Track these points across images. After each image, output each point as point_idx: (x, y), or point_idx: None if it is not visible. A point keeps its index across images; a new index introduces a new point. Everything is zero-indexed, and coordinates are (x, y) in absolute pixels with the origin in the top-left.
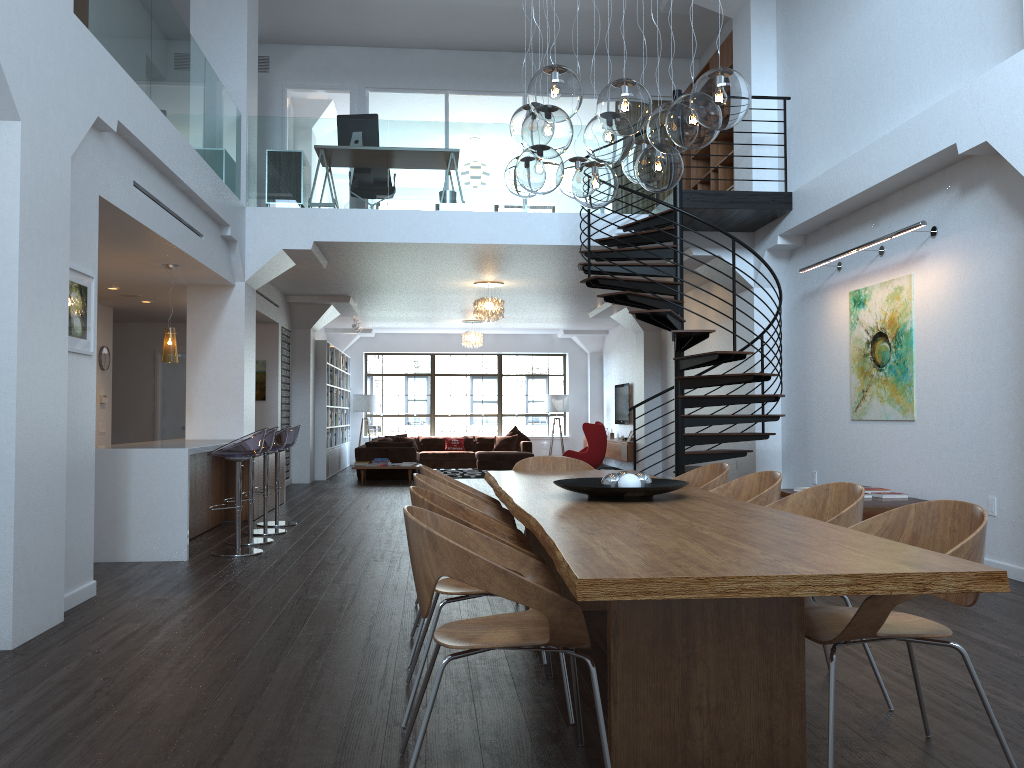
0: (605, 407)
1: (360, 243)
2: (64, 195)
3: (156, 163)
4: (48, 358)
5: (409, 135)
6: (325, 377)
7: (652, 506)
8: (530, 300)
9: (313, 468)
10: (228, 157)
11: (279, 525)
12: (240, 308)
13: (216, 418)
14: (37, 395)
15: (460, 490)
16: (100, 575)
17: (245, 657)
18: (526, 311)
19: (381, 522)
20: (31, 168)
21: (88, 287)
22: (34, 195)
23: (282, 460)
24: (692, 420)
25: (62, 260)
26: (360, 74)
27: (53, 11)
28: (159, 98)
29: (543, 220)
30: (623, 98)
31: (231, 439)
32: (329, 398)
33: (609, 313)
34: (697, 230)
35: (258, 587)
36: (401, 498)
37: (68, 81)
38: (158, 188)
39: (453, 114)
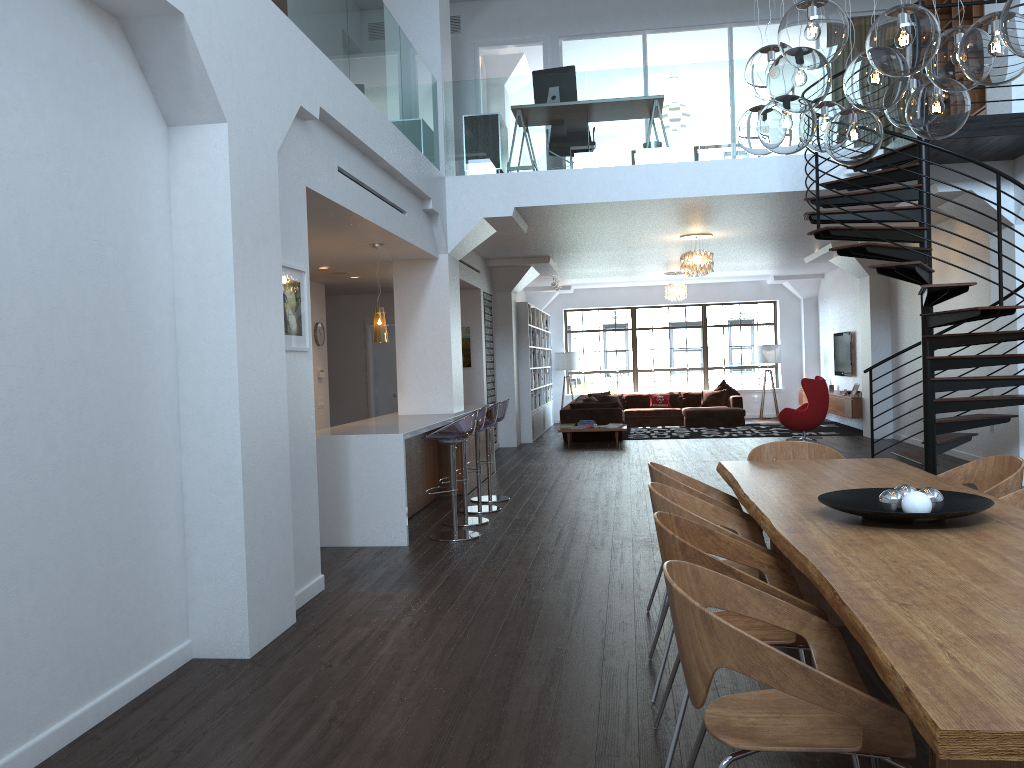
0: (822, 357)
1: (562, 206)
2: (273, 193)
3: (358, 145)
4: (267, 362)
5: (609, 85)
6: (527, 339)
7: (955, 539)
8: (740, 249)
9: (519, 431)
10: (426, 128)
11: (492, 501)
12: (444, 281)
13: (426, 393)
14: (259, 402)
15: (697, 494)
16: (327, 563)
17: (475, 679)
18: (734, 260)
19: (594, 497)
20: (240, 170)
21: (300, 282)
22: (244, 198)
23: (491, 429)
24: (944, 384)
25: (274, 260)
26: (552, 23)
27: (251, 2)
28: (358, 77)
29: (760, 166)
30: (904, 30)
31: (441, 414)
32: (532, 360)
33: (828, 257)
34: (943, 163)
35: (479, 582)
36: (611, 465)
37: (270, 73)
38: (361, 170)
39: (652, 55)
